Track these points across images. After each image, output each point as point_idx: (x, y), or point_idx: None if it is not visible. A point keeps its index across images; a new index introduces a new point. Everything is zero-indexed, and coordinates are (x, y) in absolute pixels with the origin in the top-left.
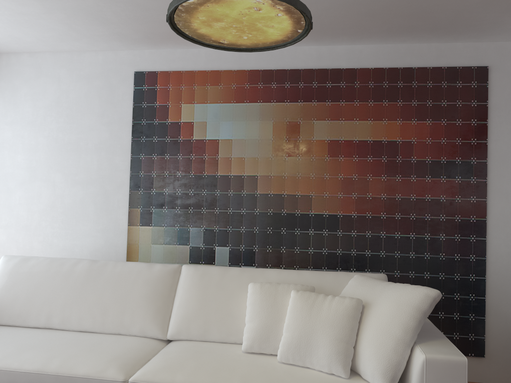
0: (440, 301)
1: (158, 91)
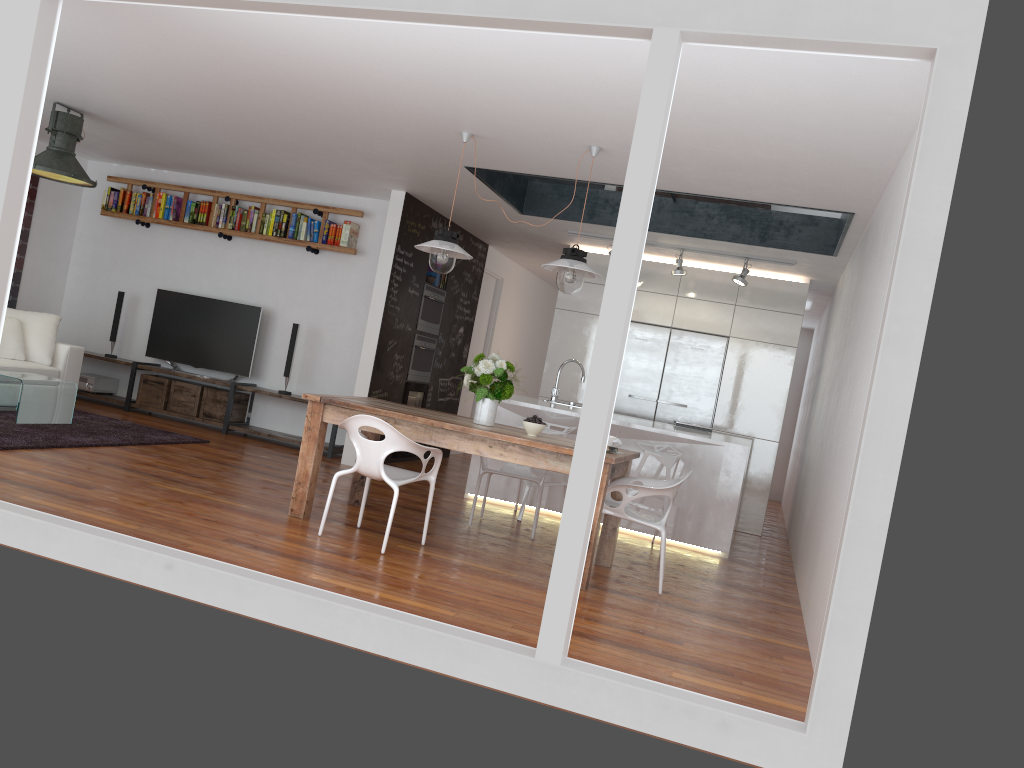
0: None
1: None
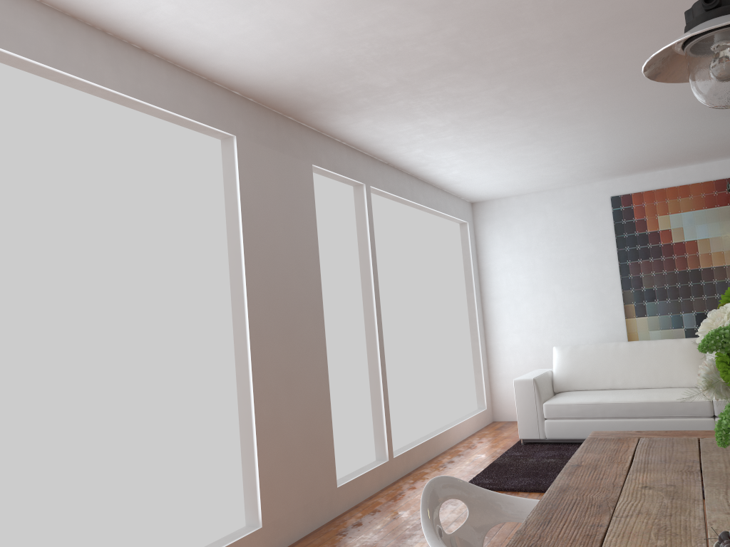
0: None
1: (634, 209)
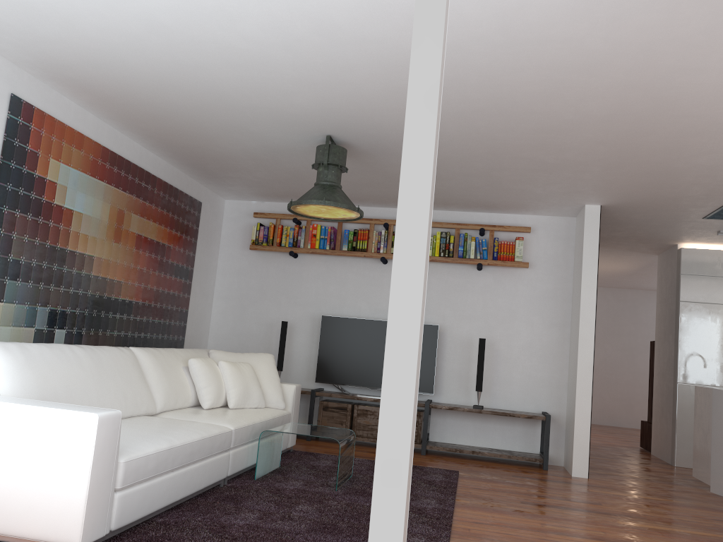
0: None
1: (32, 132)
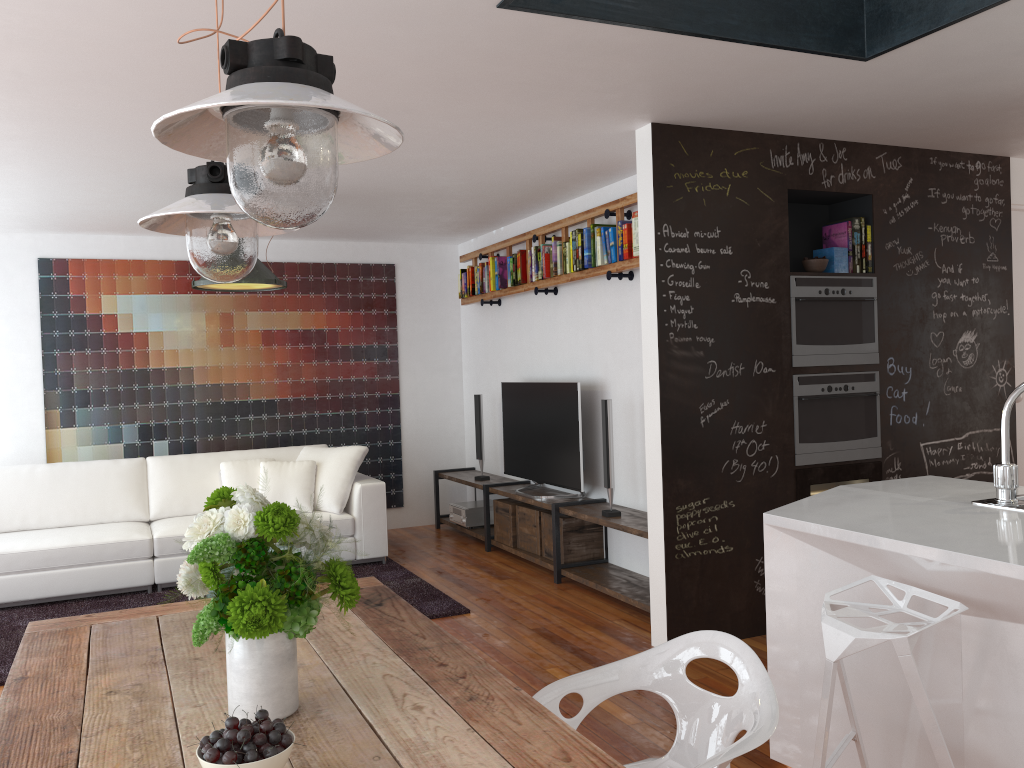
0: (368, 466)
1: (71, 280)
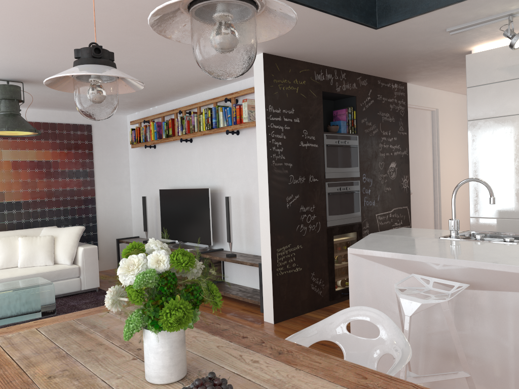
0: None
1: None
